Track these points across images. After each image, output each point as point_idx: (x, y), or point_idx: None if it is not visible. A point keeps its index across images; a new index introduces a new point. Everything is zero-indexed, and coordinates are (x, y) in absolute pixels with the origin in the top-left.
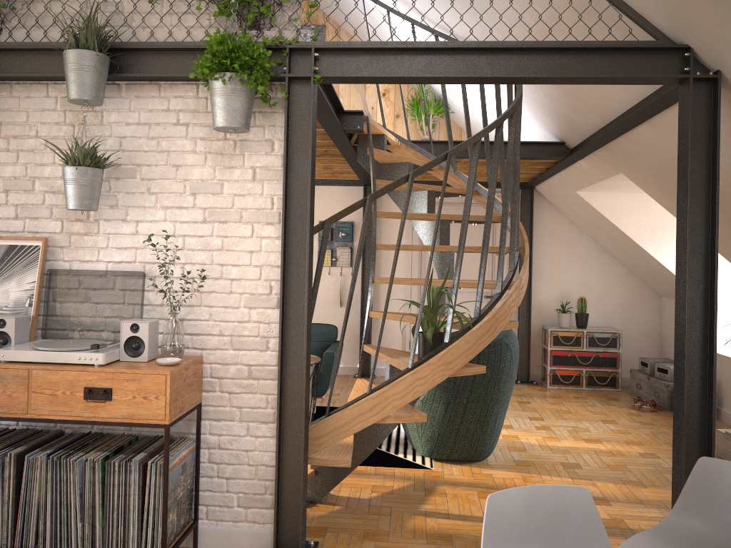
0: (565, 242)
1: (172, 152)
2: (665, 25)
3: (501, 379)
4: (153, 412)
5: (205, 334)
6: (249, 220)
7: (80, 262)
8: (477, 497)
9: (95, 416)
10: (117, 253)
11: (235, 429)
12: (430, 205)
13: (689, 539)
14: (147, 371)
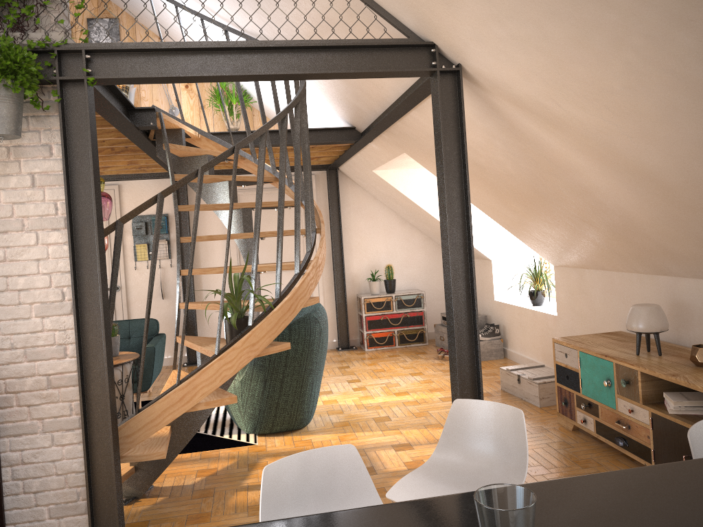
0: (370, 216)
1: None
2: (413, 25)
3: (313, 351)
4: None
5: None
6: (32, 227)
7: None
8: None
9: None
10: None
11: (39, 441)
12: None
13: (449, 471)
14: None
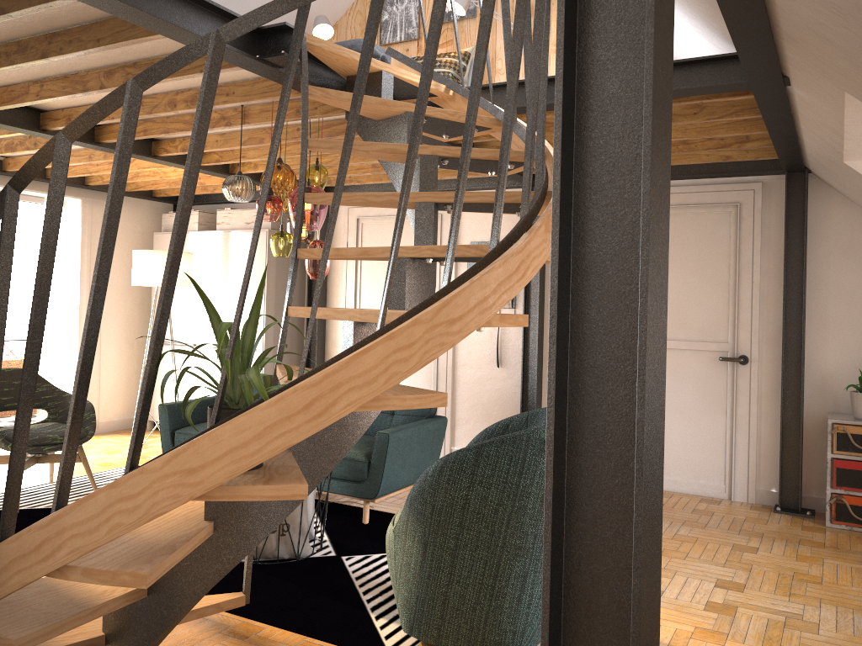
0: None
1: None
2: None
3: (524, 510)
4: None
5: None
6: None
7: None
8: None
9: None
10: None
11: None
12: (426, 182)
13: None
14: None
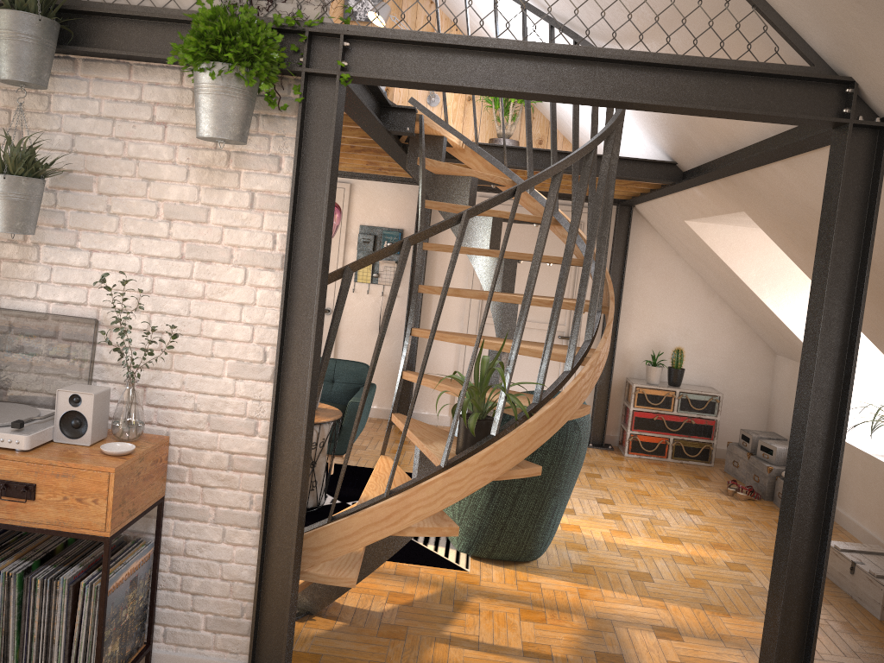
0: (666, 277)
1: (142, 160)
2: (825, 47)
3: (564, 467)
4: (90, 519)
5: (175, 407)
6: (242, 261)
7: (12, 298)
8: (517, 618)
9: (12, 518)
10: (62, 291)
11: (208, 532)
12: (494, 237)
13: None
14: (84, 465)
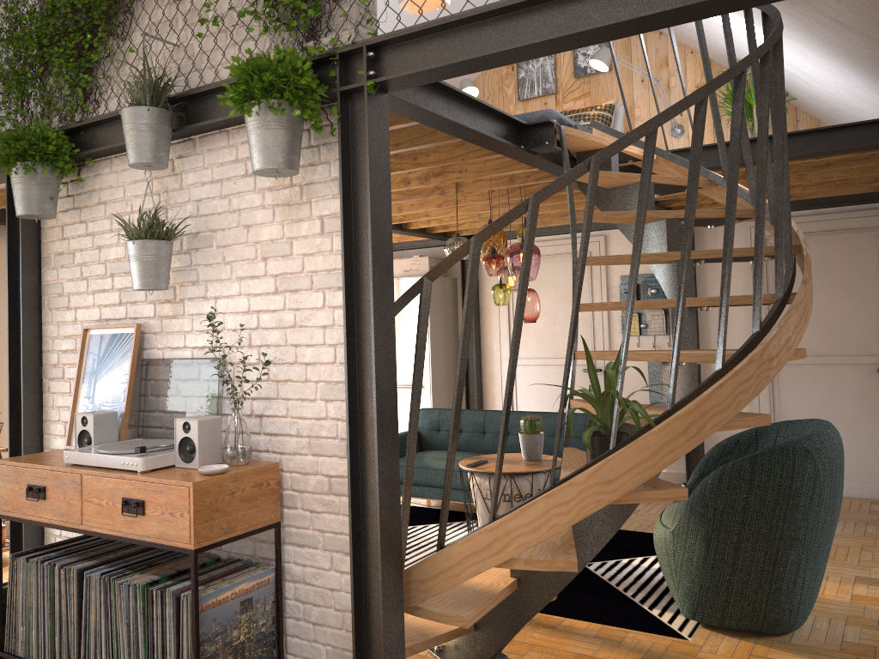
0: None
1: (243, 210)
2: None
3: (797, 508)
4: (180, 532)
5: (284, 434)
6: (320, 285)
7: (170, 349)
8: None
9: (132, 533)
10: (200, 337)
11: (319, 559)
12: (672, 241)
13: None
14: (173, 481)
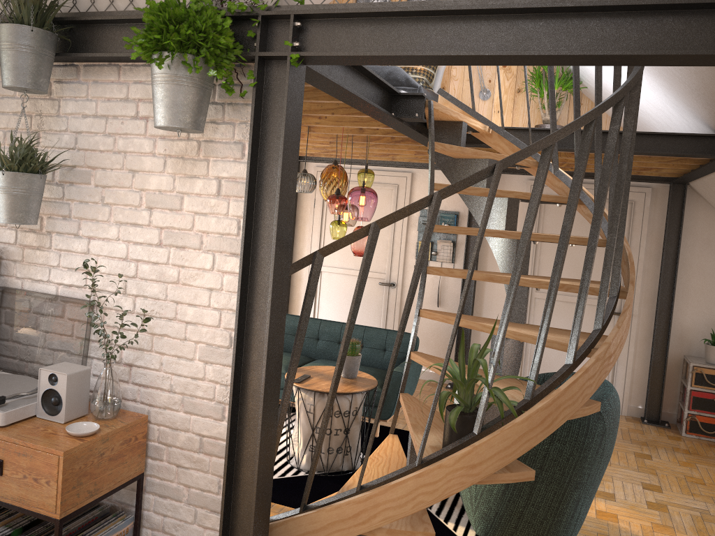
0: None
1: (129, 153)
2: None
3: (586, 459)
4: (44, 500)
5: (155, 387)
6: (210, 247)
7: (31, 280)
8: None
9: None
10: (67, 275)
11: (182, 512)
12: (510, 218)
13: None
14: (39, 446)
